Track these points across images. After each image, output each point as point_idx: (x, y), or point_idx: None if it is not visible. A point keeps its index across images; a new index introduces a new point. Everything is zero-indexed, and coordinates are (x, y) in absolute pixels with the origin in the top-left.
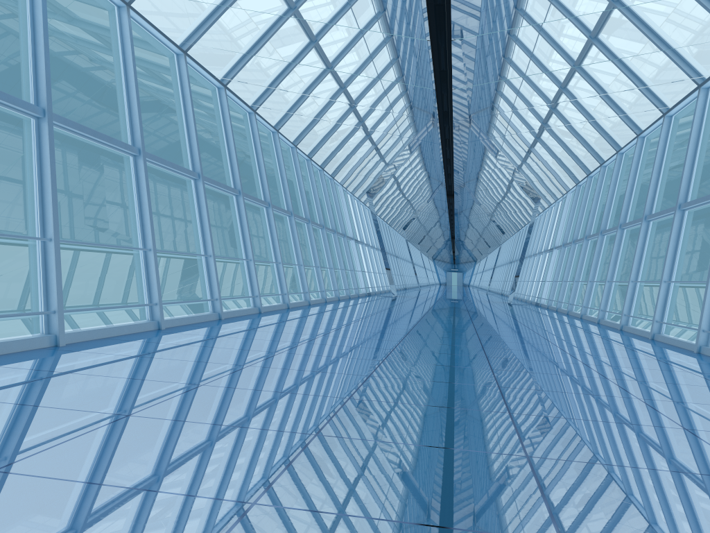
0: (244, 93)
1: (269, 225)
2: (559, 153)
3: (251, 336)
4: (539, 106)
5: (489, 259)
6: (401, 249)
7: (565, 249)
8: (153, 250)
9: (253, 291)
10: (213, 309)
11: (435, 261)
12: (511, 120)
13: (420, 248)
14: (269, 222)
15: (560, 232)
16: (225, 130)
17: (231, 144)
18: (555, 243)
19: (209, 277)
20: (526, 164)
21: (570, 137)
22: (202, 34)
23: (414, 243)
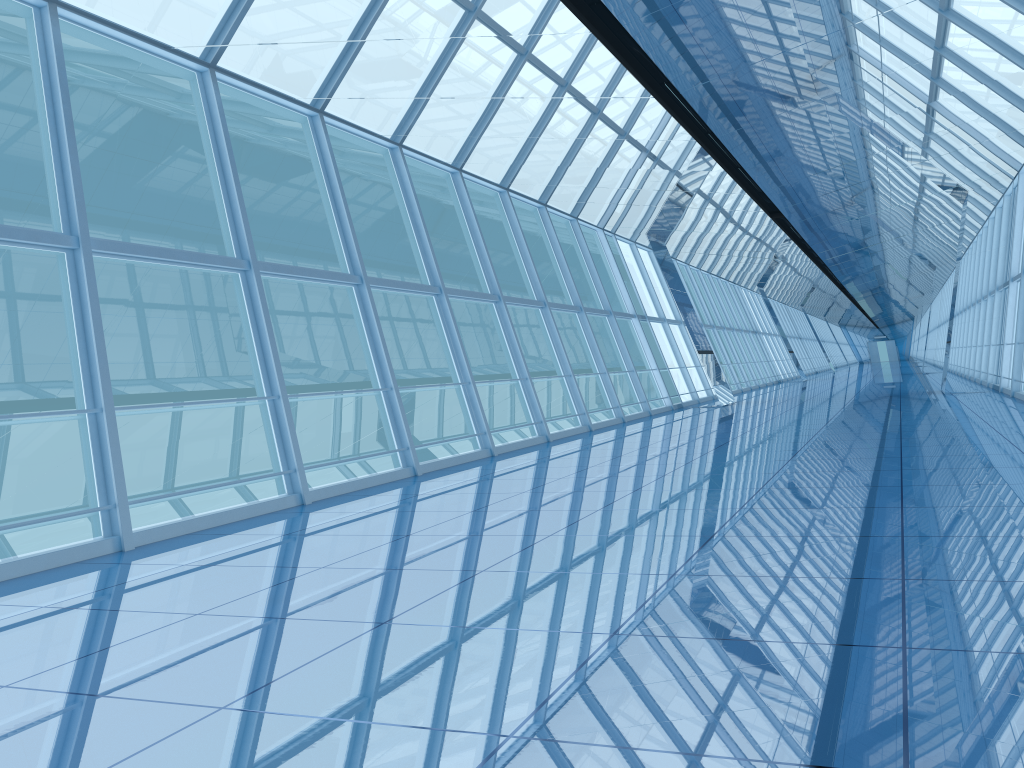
0: (252, 73)
1: (365, 319)
2: (953, 81)
3: None
4: None
5: (925, 315)
6: (760, 319)
7: None
8: None
9: (288, 460)
10: (111, 529)
11: (846, 328)
12: None
13: (810, 312)
14: (365, 313)
15: (1018, 249)
16: (218, 148)
17: (229, 172)
18: (1012, 271)
19: (101, 458)
20: (892, 120)
21: (957, 30)
22: None
23: (794, 306)
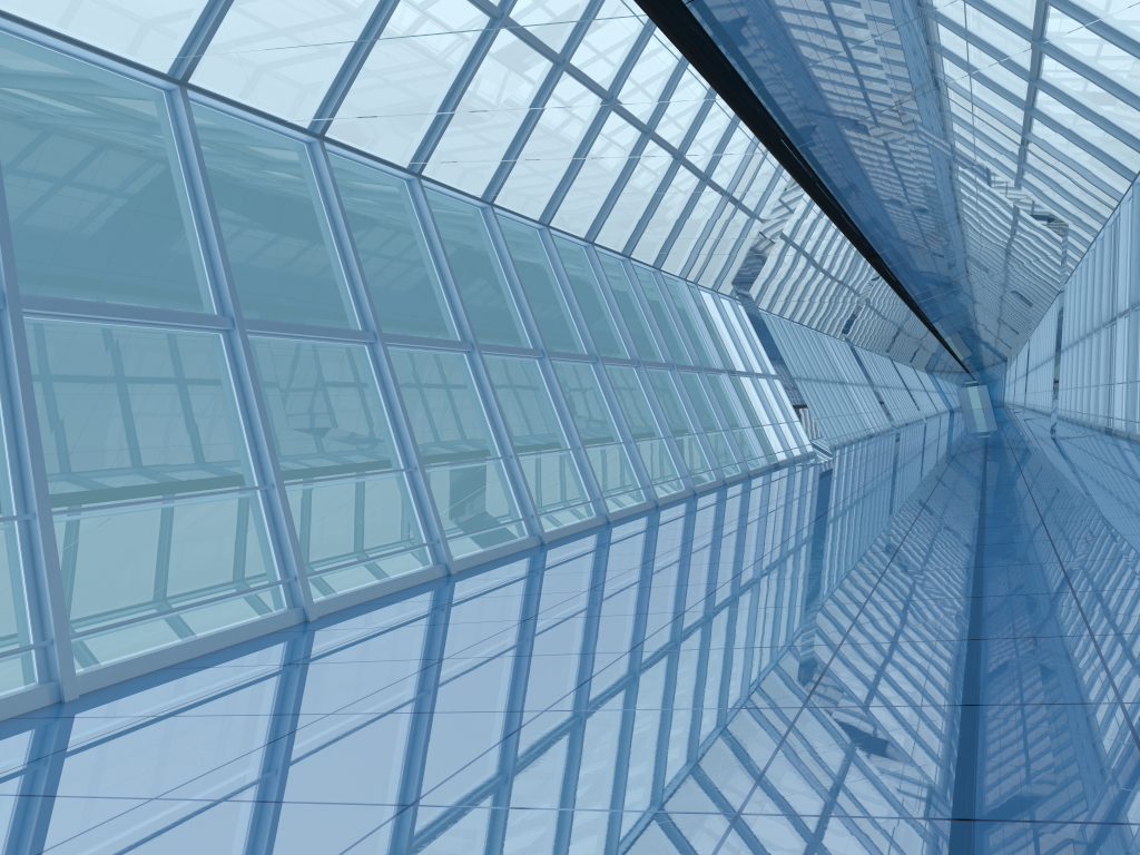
0: (361, 142)
1: (479, 387)
2: (1057, 120)
3: (235, 702)
4: (943, 7)
5: (1021, 356)
6: (846, 368)
7: (1138, 315)
8: (39, 515)
9: (430, 531)
10: (293, 601)
11: (933, 373)
12: (894, 60)
13: (895, 358)
14: (478, 380)
15: (1124, 283)
16: (333, 220)
17: (346, 244)
18: (1118, 307)
19: (275, 533)
20: (996, 160)
21: (1063, 74)
22: (147, 28)
23: (878, 353)
